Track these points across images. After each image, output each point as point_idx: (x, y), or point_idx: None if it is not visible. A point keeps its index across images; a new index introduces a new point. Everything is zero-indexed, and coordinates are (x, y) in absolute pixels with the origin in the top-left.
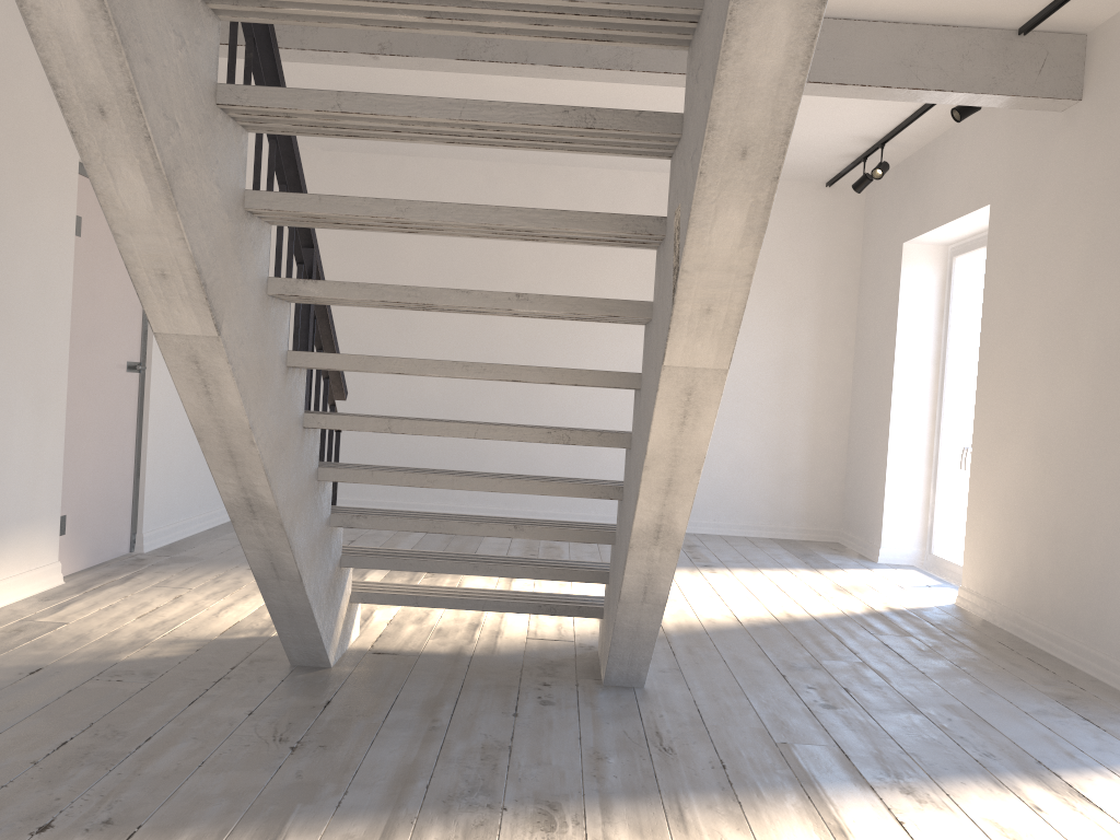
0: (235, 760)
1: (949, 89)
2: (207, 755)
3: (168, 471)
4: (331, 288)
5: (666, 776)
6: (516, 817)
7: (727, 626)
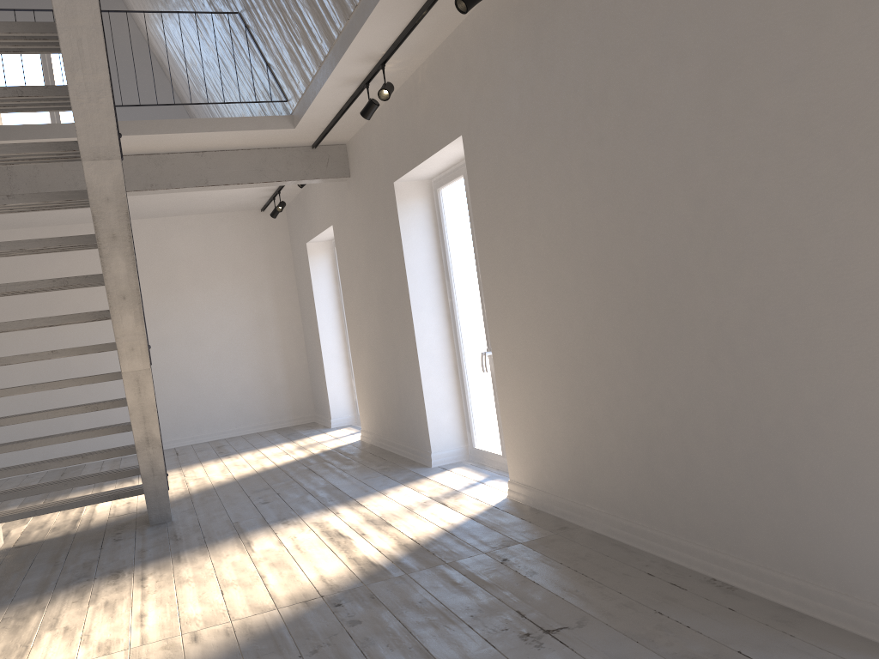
0: None
1: (284, 180)
2: None
3: None
4: None
5: (175, 548)
6: (101, 579)
7: (227, 482)
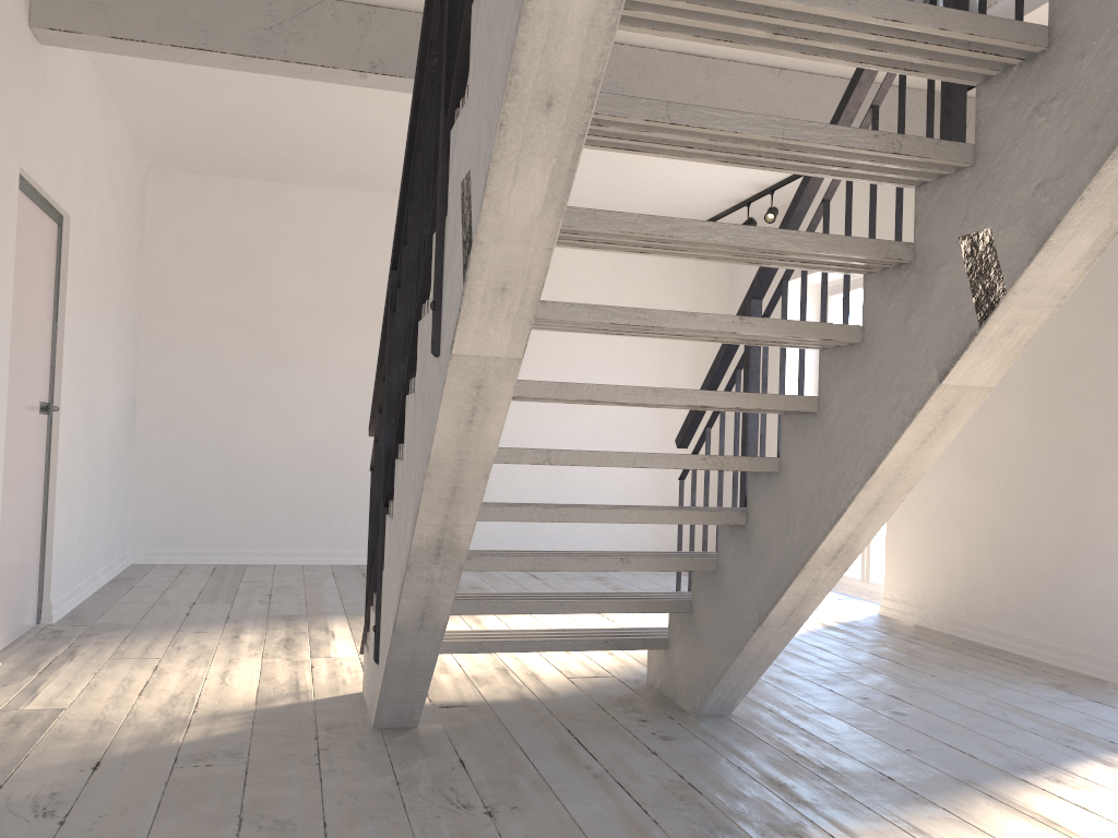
0: (446, 834)
1: None
2: (409, 832)
3: (68, 528)
4: (560, 309)
5: (856, 793)
6: None
7: None
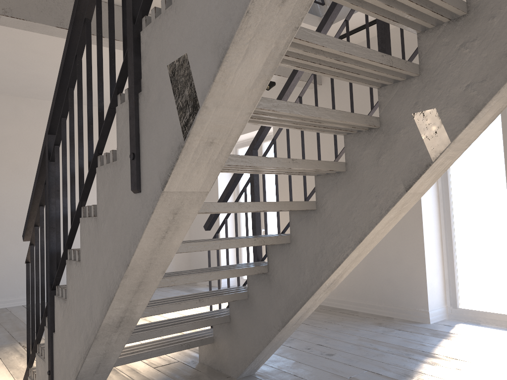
0: None
1: (282, 75)
2: None
3: None
4: None
5: None
6: None
7: None
